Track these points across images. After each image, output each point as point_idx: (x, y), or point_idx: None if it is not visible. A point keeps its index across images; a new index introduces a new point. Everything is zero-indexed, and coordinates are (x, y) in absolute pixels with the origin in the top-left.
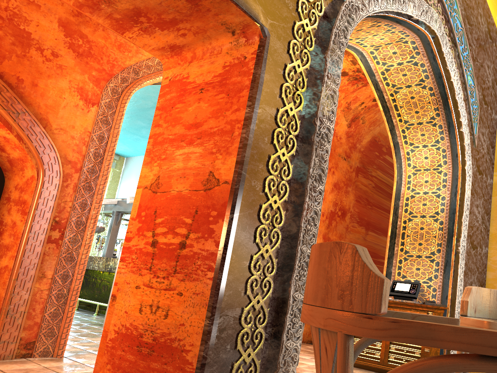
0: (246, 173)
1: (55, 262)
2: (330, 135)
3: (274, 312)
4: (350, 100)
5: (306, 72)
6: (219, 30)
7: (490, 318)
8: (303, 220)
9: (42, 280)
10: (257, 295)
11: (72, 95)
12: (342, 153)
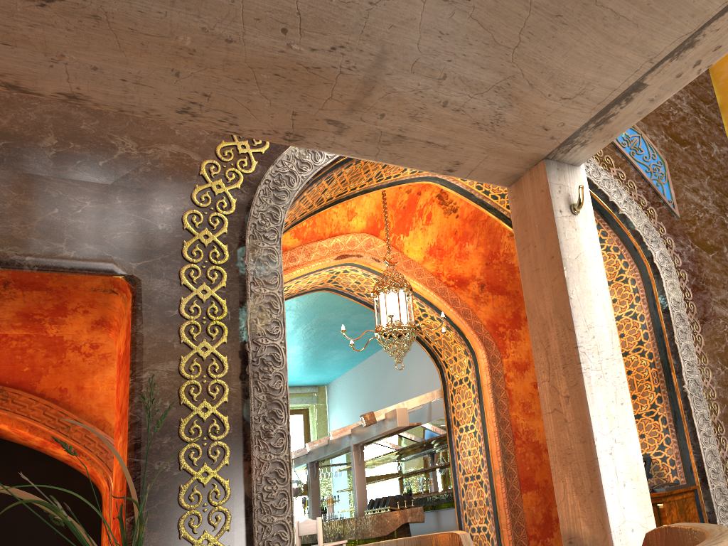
0: (141, 458)
1: None
2: (278, 354)
3: None
4: None
5: (223, 291)
6: (102, 295)
7: None
8: (255, 482)
9: None
10: None
11: None
12: None
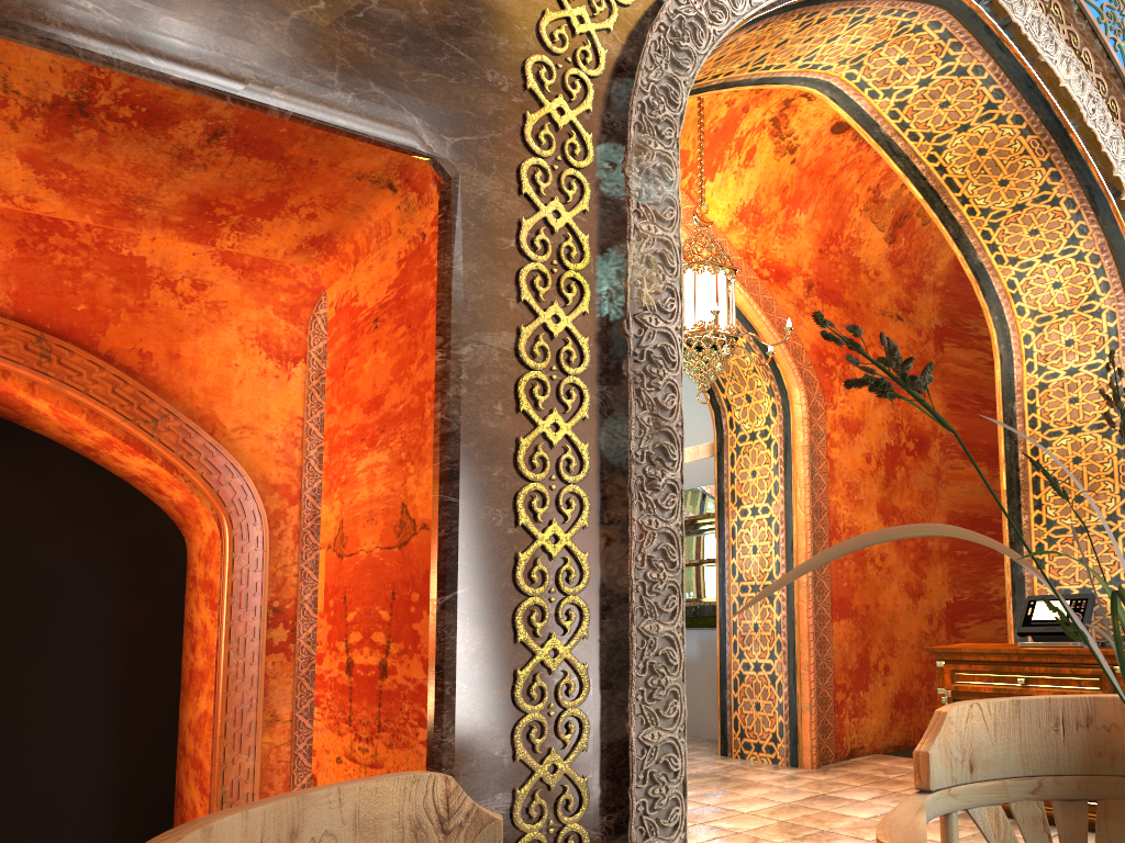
0: (460, 497)
1: (290, 688)
2: (672, 349)
3: (608, 778)
4: (875, 182)
5: (584, 219)
6: (364, 189)
7: (1027, 775)
8: (634, 564)
9: (274, 728)
10: (549, 753)
11: (249, 355)
12: (889, 307)
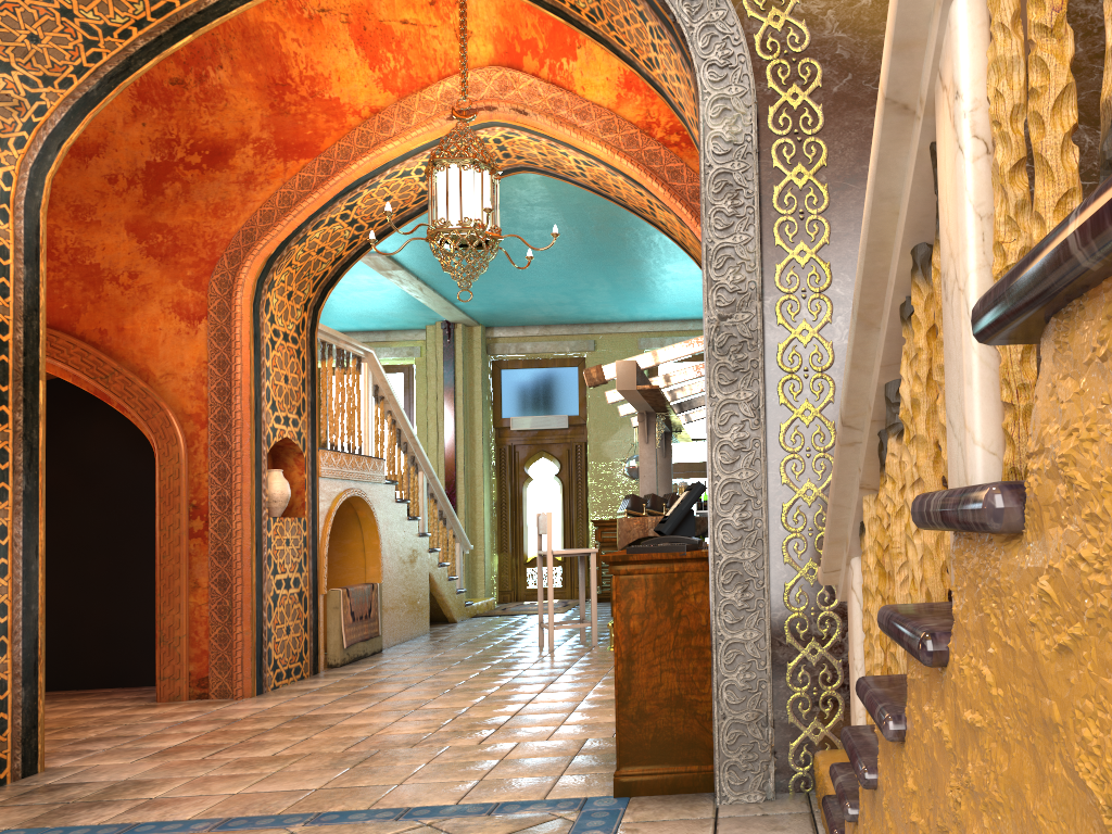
0: None
1: (207, 563)
2: None
3: None
4: None
5: None
6: None
7: None
8: None
9: (197, 592)
10: None
11: (168, 320)
12: None
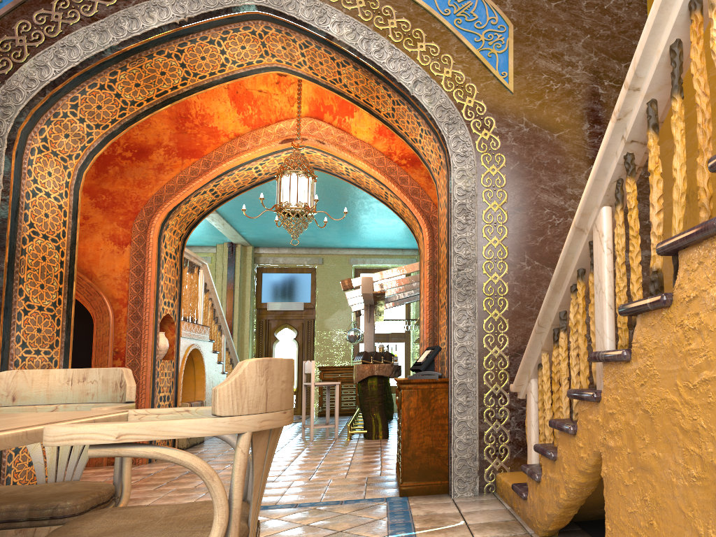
0: None
1: None
2: None
3: None
4: None
5: None
6: None
7: None
8: None
9: None
10: None
11: (106, 244)
12: None
